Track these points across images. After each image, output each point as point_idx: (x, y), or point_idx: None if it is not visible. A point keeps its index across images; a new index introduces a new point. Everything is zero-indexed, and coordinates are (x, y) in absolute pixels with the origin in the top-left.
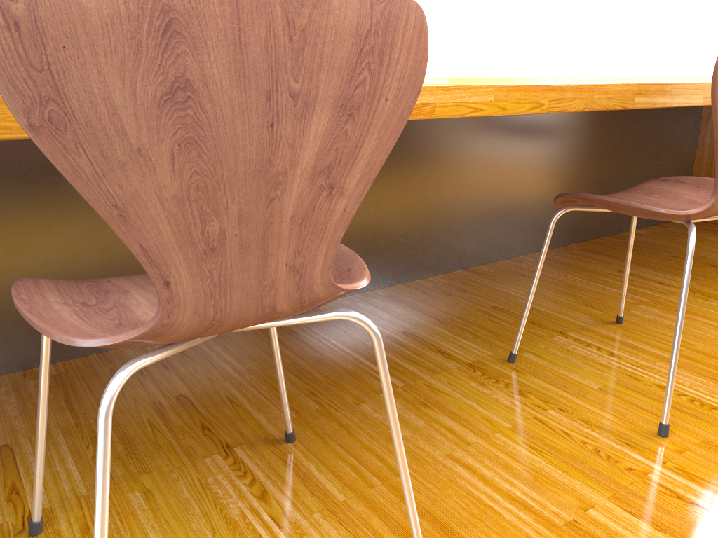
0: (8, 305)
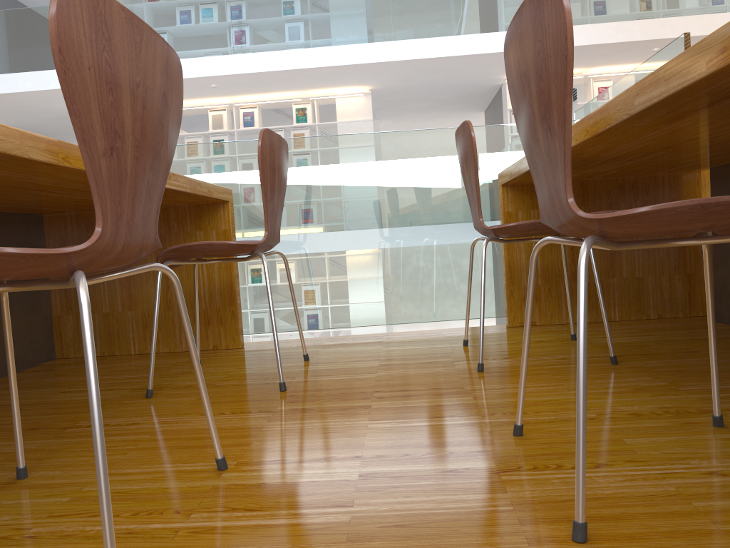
0: None
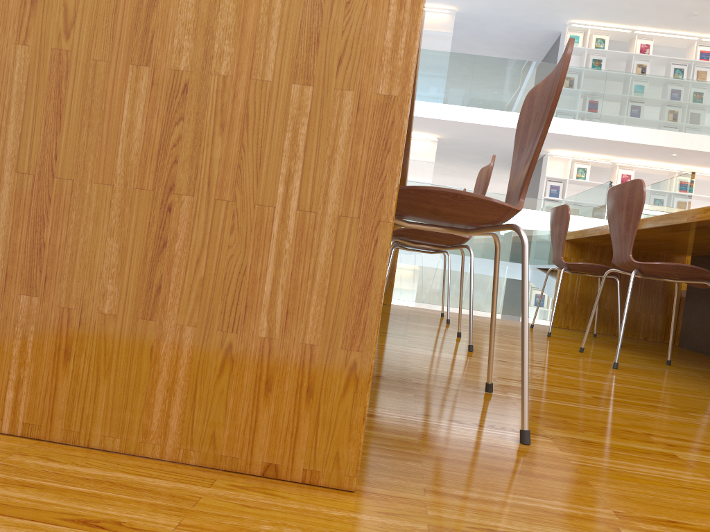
0: (703, 326)
